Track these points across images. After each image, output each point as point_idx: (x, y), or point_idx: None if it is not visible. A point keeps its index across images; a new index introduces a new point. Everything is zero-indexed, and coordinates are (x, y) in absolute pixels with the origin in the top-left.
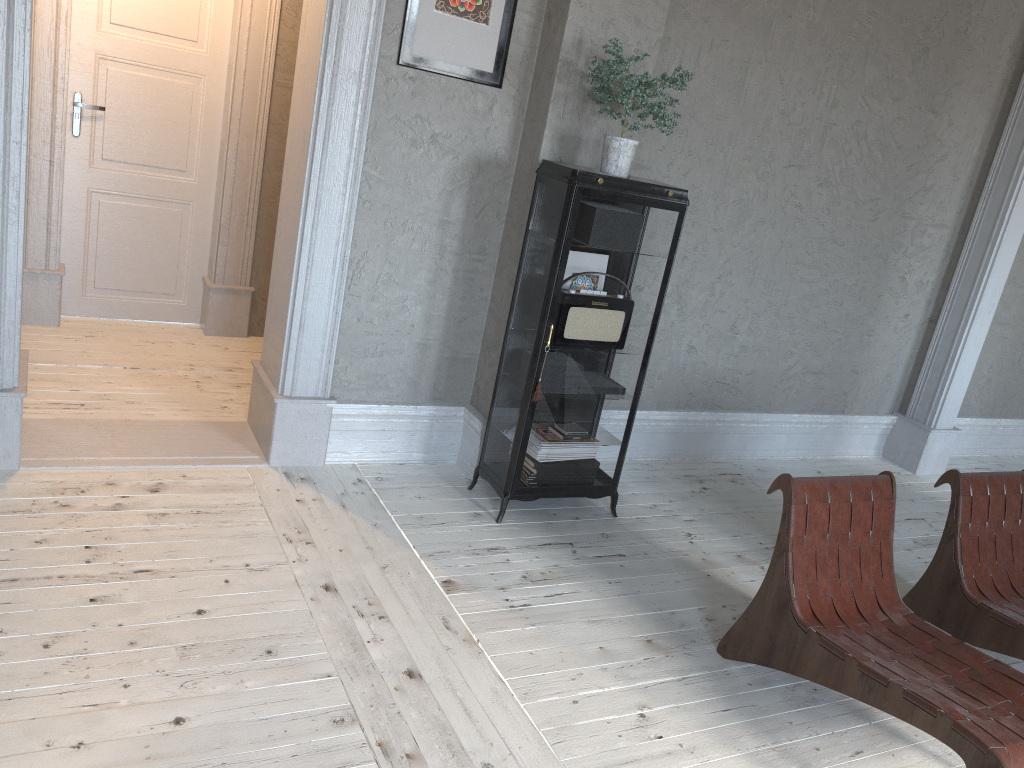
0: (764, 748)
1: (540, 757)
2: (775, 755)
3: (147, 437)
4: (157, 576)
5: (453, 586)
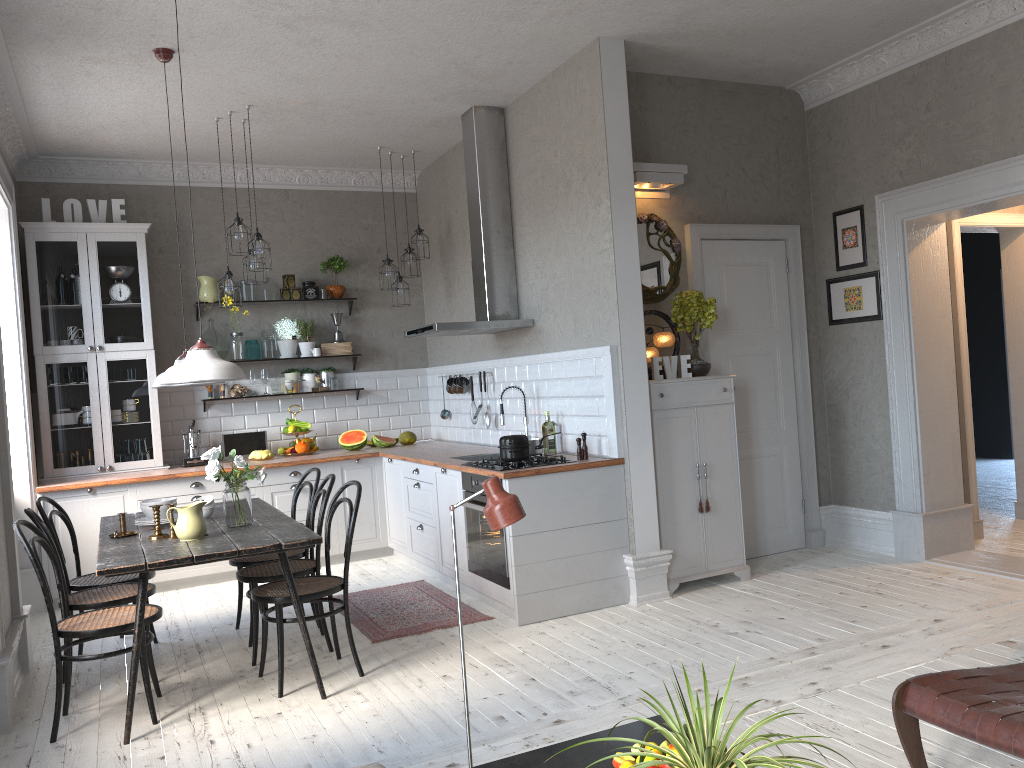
0: (975, 743)
1: (853, 678)
2: (971, 746)
3: (1017, 564)
4: (879, 595)
5: (1008, 643)
